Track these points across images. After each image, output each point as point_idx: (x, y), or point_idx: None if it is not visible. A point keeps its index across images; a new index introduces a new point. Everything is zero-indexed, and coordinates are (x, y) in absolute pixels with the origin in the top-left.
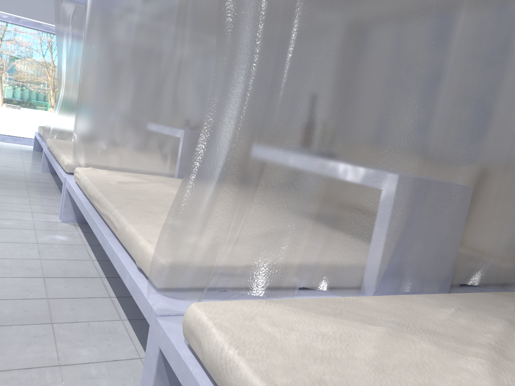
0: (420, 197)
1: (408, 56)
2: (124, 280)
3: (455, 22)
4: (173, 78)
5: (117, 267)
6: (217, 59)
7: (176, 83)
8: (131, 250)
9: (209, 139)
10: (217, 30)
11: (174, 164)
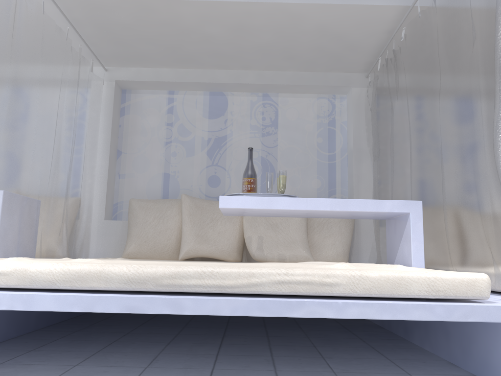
0: (427, 214)
1: (441, 126)
2: (430, 316)
3: (438, 110)
4: (1, 114)
5: (395, 314)
6: (495, 116)
7: (2, 122)
8: (405, 289)
9: (498, 171)
10: (498, 97)
11: (4, 241)
